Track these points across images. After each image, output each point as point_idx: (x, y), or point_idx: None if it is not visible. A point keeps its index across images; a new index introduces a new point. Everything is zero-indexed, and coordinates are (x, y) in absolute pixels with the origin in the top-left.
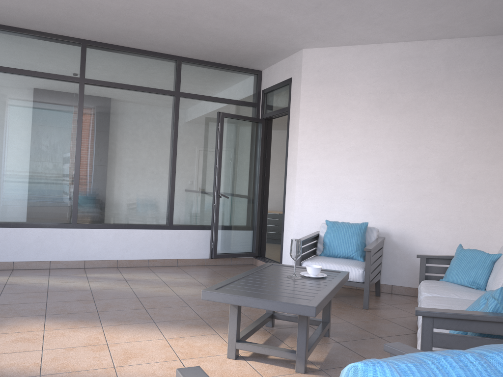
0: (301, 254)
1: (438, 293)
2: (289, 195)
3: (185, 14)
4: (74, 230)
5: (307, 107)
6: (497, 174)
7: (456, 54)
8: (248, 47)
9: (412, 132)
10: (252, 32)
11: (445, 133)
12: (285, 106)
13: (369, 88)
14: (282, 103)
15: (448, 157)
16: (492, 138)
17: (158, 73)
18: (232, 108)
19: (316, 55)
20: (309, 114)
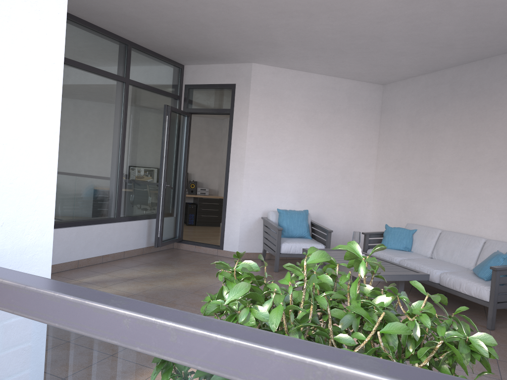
0: (246, 236)
1: (402, 256)
2: (234, 187)
3: (213, 25)
4: None
5: (255, 113)
6: (371, 175)
7: (354, 91)
8: (212, 52)
9: (327, 143)
10: (239, 46)
11: (345, 145)
12: (223, 107)
13: (300, 106)
14: (218, 103)
15: (346, 162)
16: (369, 151)
17: (112, 56)
18: (163, 99)
19: (263, 71)
20: (256, 119)
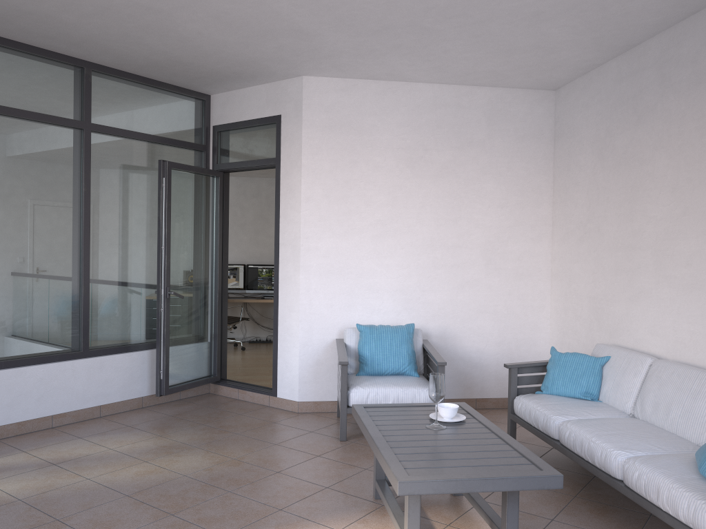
0: (312, 373)
1: (570, 414)
2: (287, 289)
3: (167, 7)
4: None
5: (313, 162)
6: (543, 254)
7: (498, 107)
8: (223, 64)
9: (452, 202)
10: (251, 46)
11: (488, 204)
12: (267, 156)
13: (397, 141)
14: (259, 150)
15: (492, 234)
16: (537, 211)
17: (52, 88)
18: (170, 153)
19: (323, 88)
20: (316, 172)
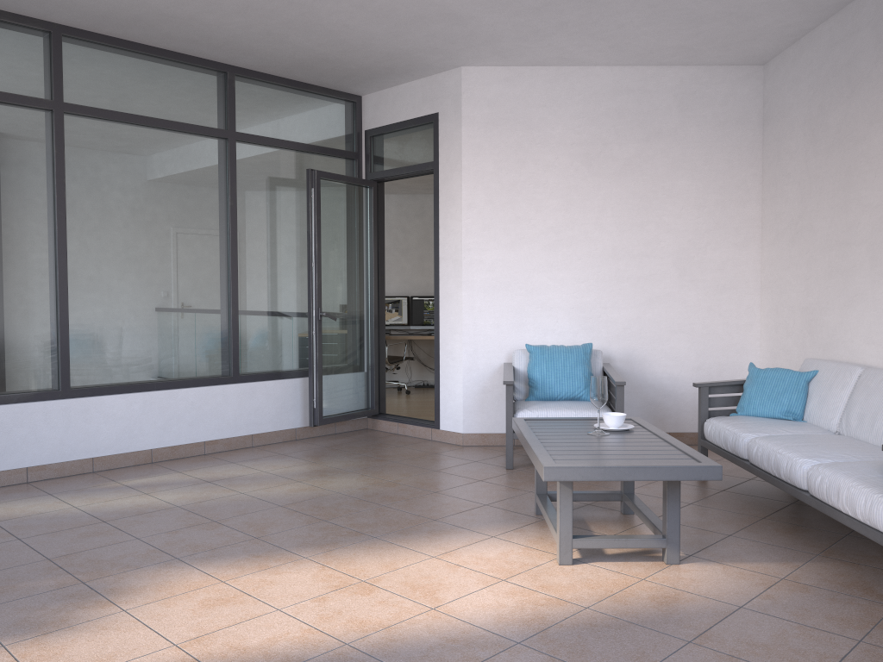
0: (478, 402)
1: (762, 431)
2: (448, 308)
3: None
4: (68, 402)
5: (475, 163)
6: (750, 262)
7: (692, 89)
8: (373, 59)
9: (637, 204)
10: (401, 36)
11: (681, 205)
12: (424, 161)
13: (570, 136)
14: (416, 155)
15: (687, 240)
16: (742, 211)
17: (195, 95)
18: (319, 162)
19: (485, 79)
20: (478, 175)
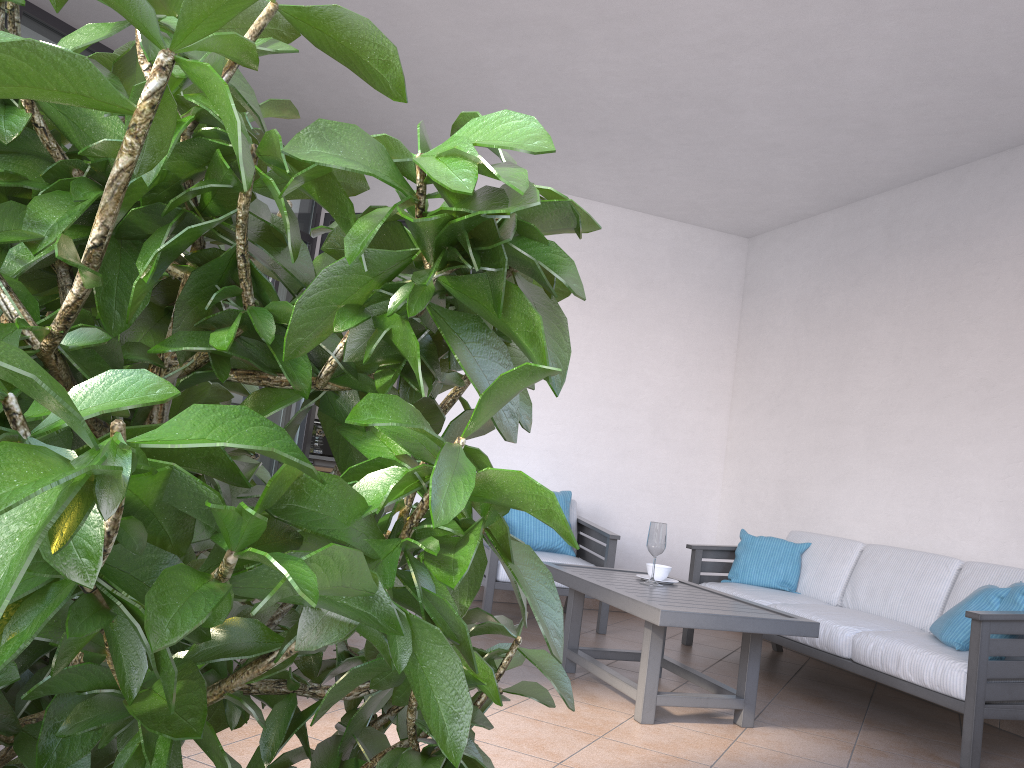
0: None
1: (773, 599)
2: None
3: None
4: None
5: None
6: (718, 428)
7: (685, 246)
8: None
9: (622, 350)
10: (431, 122)
11: (663, 359)
12: None
13: None
14: None
15: (664, 396)
16: (716, 376)
17: None
18: None
19: None
20: None
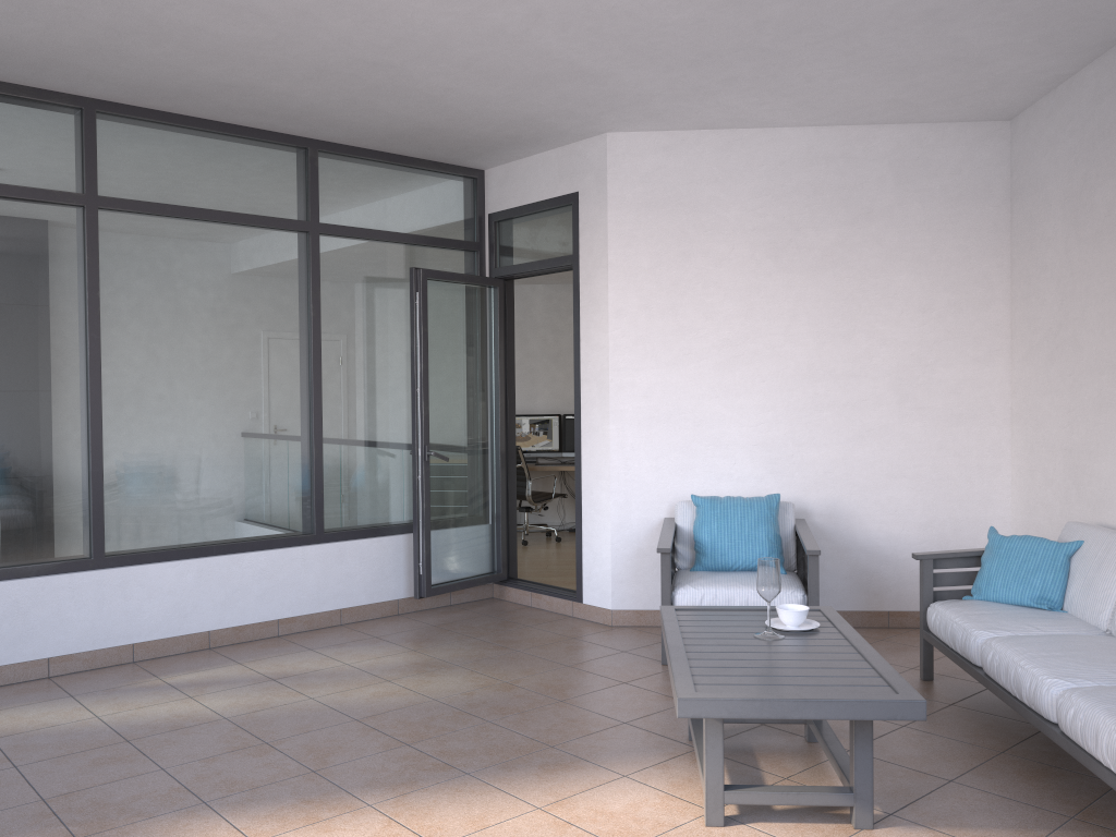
0: (632, 569)
1: (1003, 628)
2: (592, 445)
3: (397, 60)
4: (102, 574)
5: (625, 257)
6: (996, 383)
7: (913, 154)
8: (490, 127)
9: (840, 307)
10: (522, 99)
11: (900, 308)
12: (561, 254)
13: (751, 219)
14: (551, 246)
15: (909, 354)
16: (984, 315)
17: (267, 179)
18: (429, 256)
19: (637, 148)
20: (629, 272)
